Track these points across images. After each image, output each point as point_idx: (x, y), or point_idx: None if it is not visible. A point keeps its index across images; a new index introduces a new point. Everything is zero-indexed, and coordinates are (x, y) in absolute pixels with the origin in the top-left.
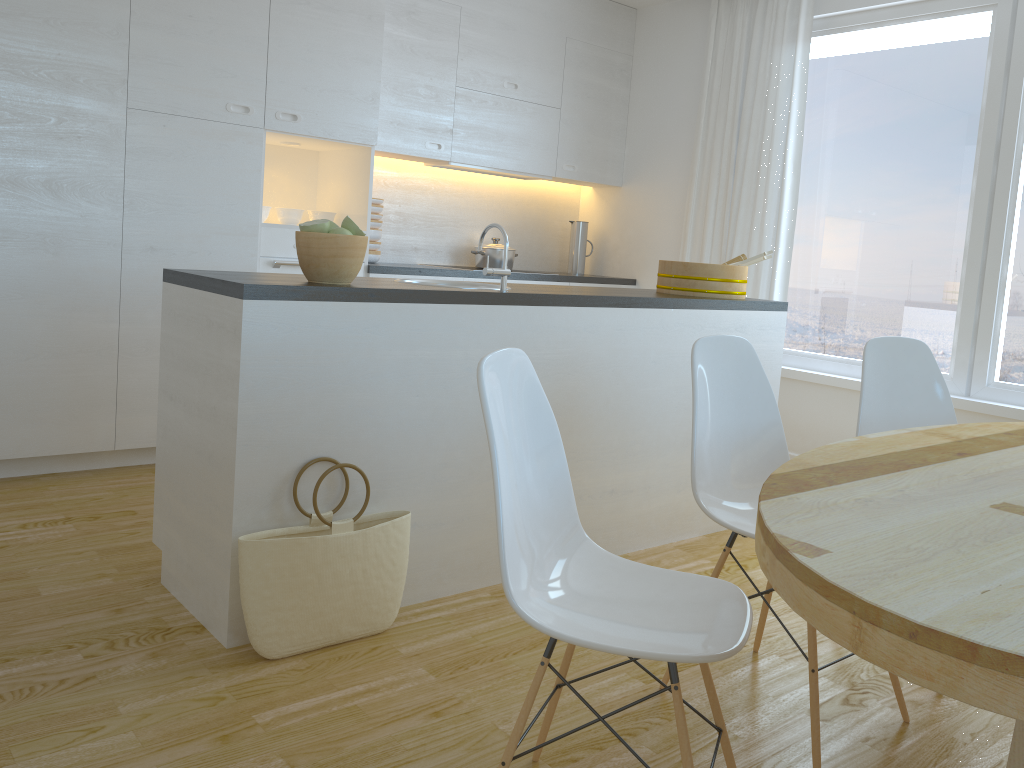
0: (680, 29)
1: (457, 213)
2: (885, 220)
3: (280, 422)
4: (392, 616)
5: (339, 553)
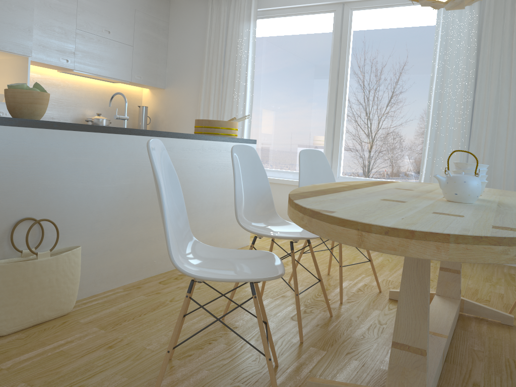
0: (193, 11)
1: (76, 99)
2: (292, 105)
3: (2, 197)
4: (72, 304)
5: (42, 270)
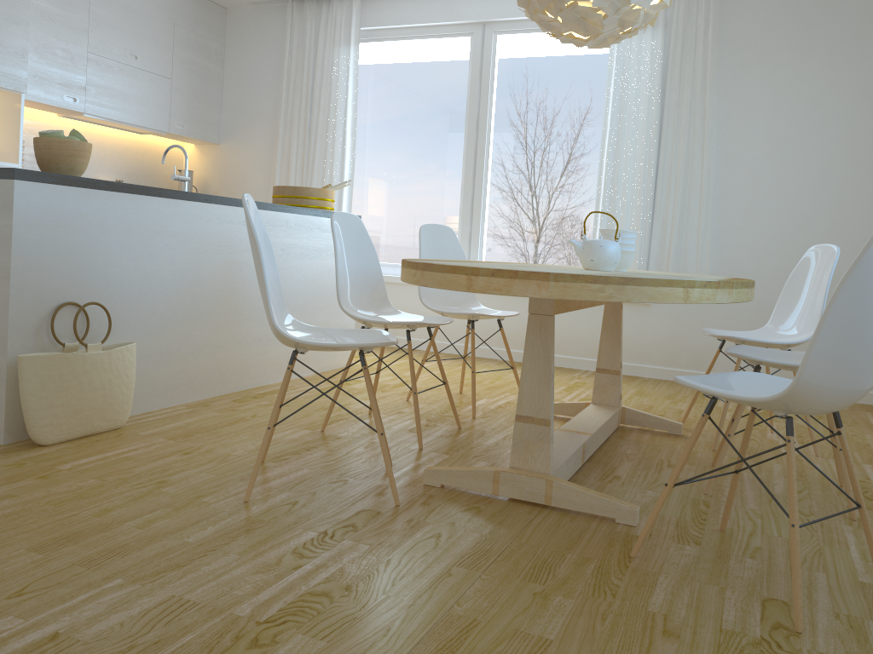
0: (263, 27)
1: None
2: (412, 169)
3: (41, 273)
4: (127, 416)
5: (93, 366)
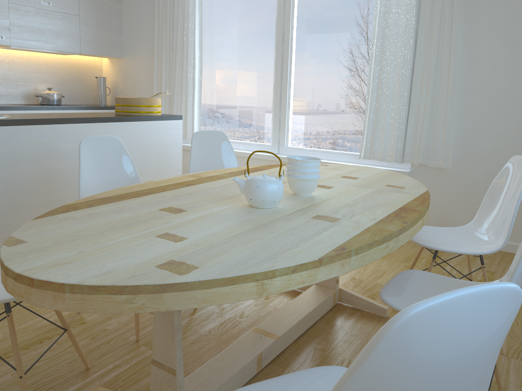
0: None
1: (25, 74)
2: (241, 72)
3: None
4: None
5: None
